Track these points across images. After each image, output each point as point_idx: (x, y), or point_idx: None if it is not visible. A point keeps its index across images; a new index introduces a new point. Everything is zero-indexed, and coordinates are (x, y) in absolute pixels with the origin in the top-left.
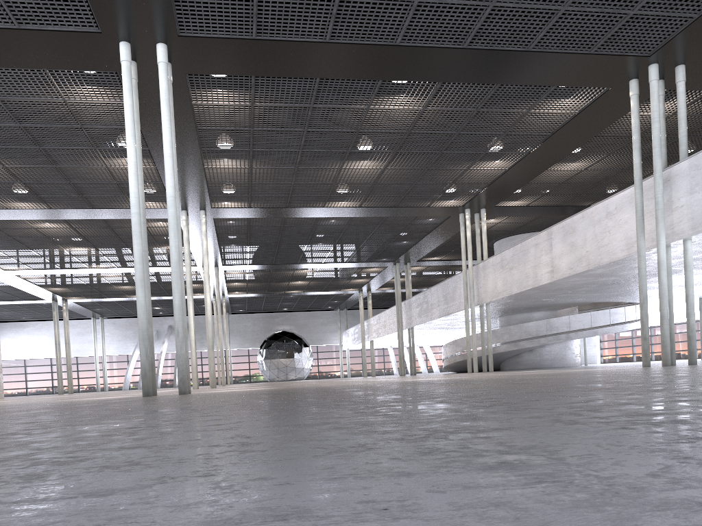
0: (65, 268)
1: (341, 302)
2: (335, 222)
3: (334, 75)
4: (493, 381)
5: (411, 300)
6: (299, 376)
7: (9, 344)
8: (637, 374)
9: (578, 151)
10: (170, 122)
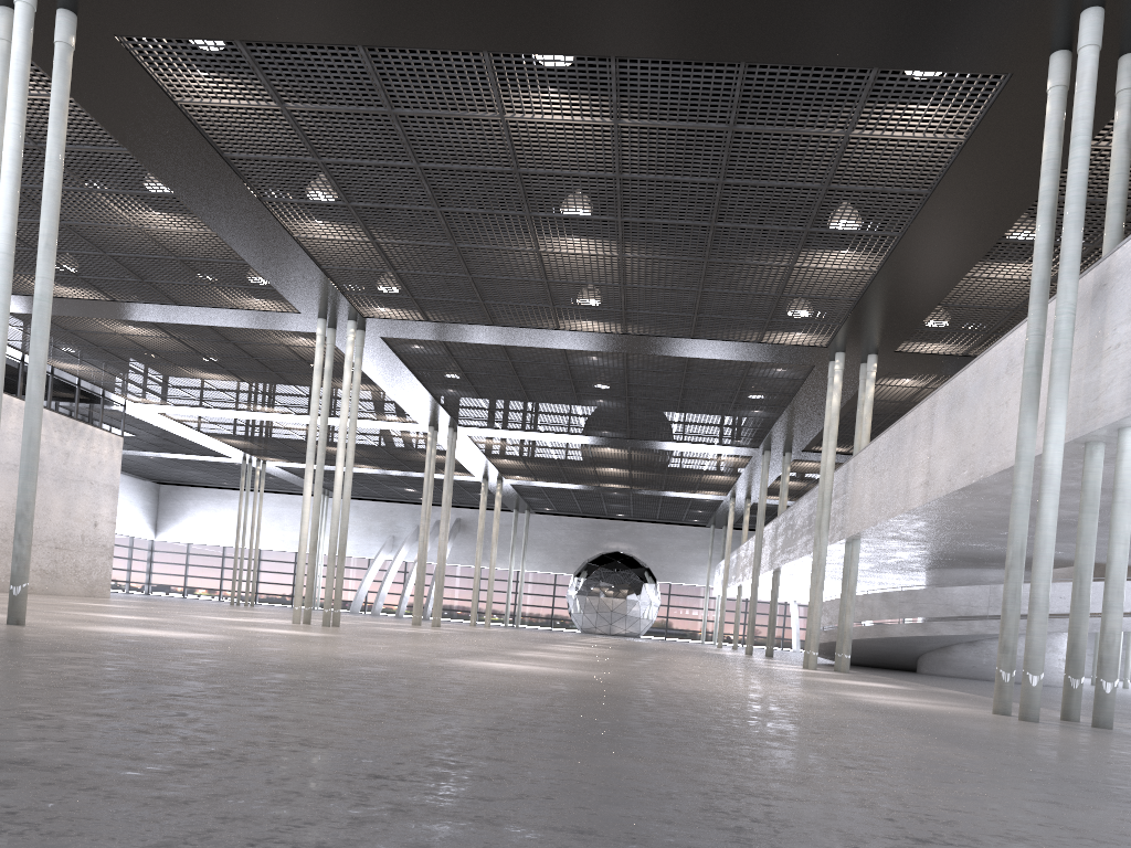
0: (220, 408)
1: (709, 514)
2: (601, 362)
3: (384, 40)
4: (182, 694)
5: (778, 520)
6: (631, 630)
7: (207, 520)
8: (486, 738)
9: (1016, 236)
10: (20, 115)
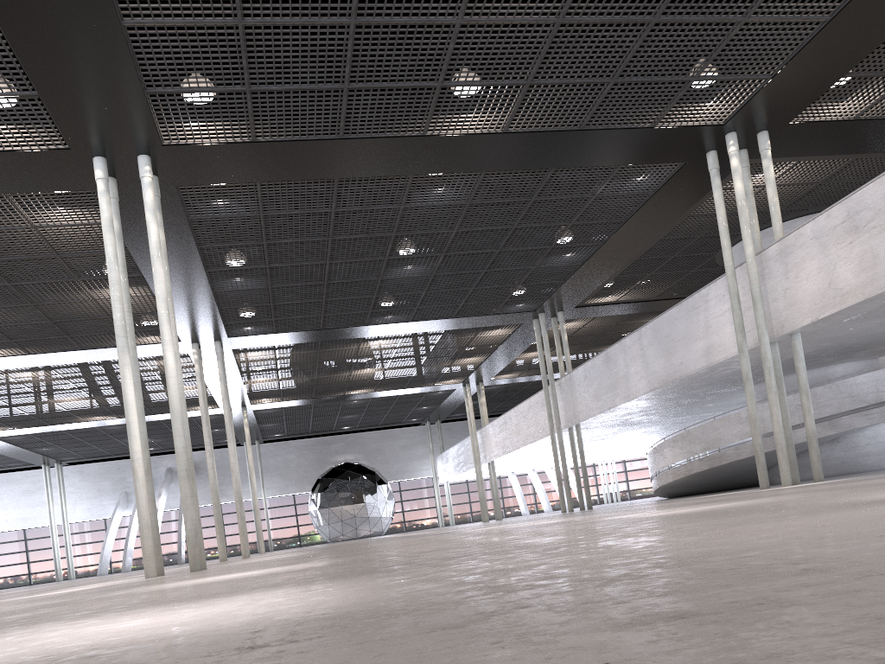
0: None
1: (432, 408)
2: (444, 197)
3: None
4: None
5: (575, 374)
6: (375, 530)
7: None
8: None
9: None
10: None
